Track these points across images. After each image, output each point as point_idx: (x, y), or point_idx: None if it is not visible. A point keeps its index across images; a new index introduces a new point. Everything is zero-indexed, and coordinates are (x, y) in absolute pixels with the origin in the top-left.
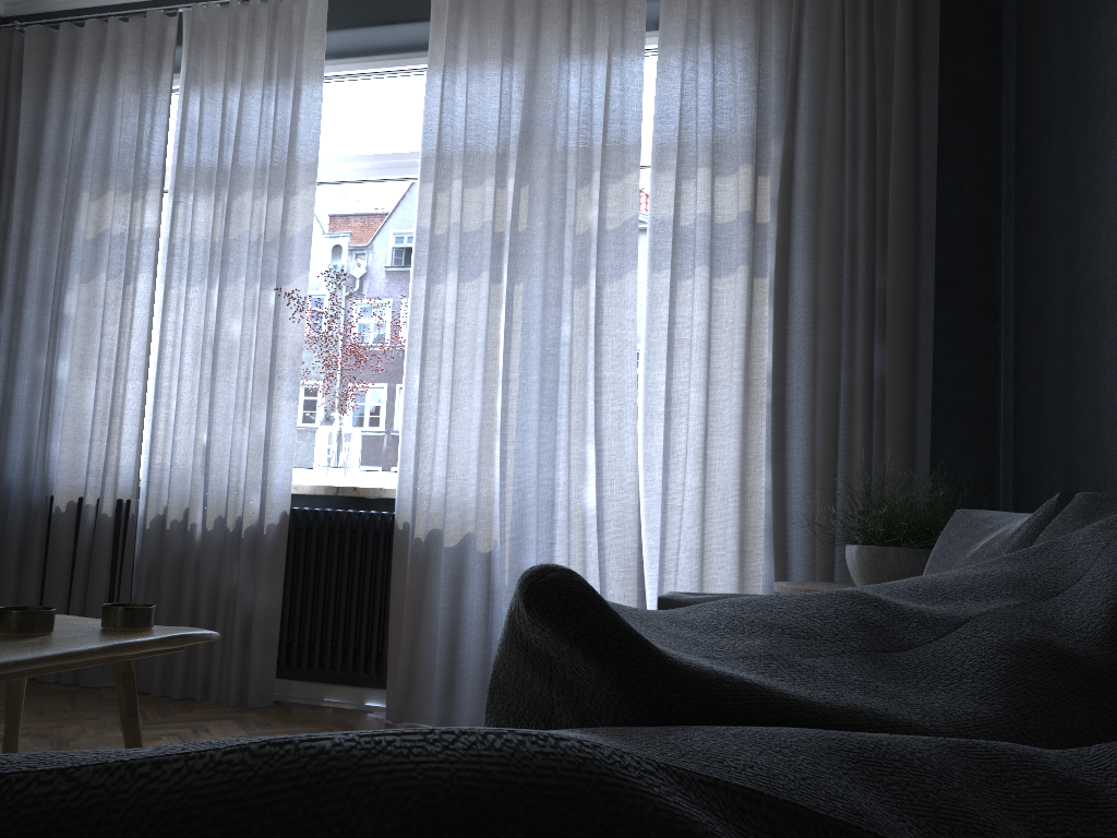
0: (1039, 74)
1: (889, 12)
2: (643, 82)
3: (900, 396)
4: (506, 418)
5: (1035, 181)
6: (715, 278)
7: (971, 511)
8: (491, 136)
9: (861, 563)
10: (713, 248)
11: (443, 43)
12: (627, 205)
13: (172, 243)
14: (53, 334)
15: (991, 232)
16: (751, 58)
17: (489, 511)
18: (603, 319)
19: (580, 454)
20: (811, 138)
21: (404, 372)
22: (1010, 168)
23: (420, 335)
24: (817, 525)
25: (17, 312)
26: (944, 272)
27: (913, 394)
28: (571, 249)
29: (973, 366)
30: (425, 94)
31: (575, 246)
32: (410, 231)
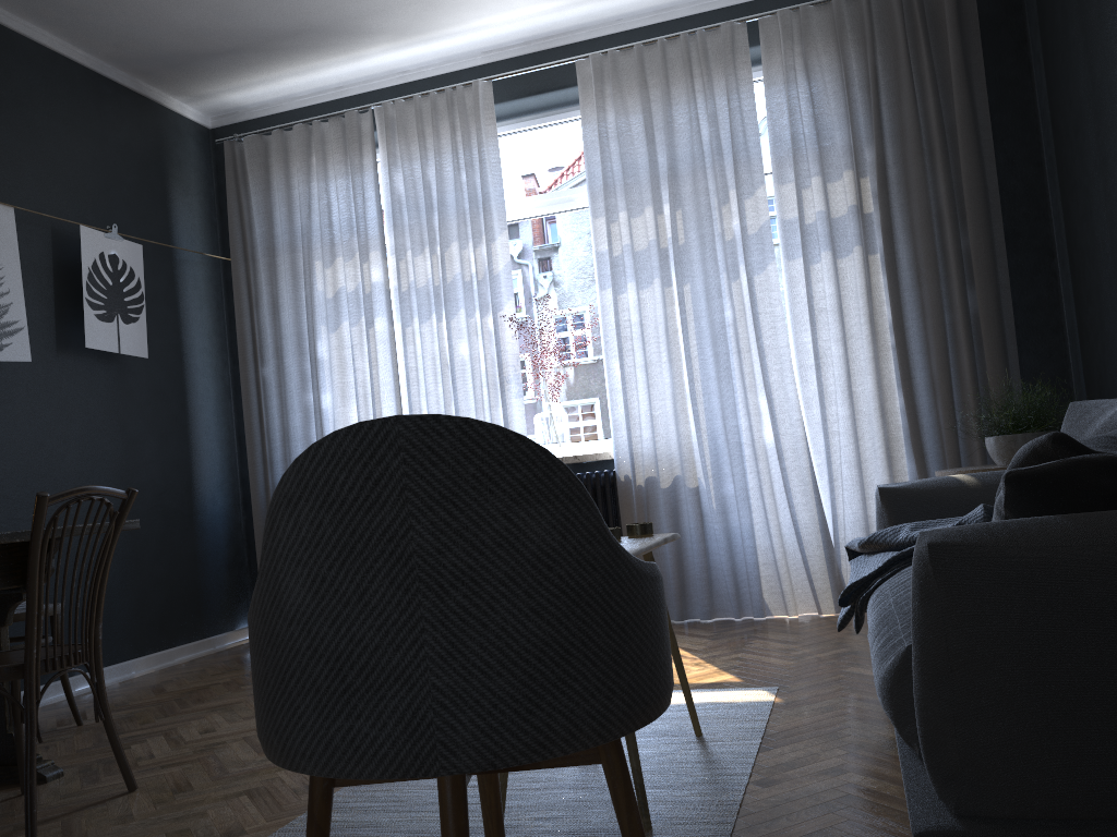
0: (1067, 84)
1: (941, 39)
2: (756, 117)
3: (992, 327)
4: (693, 386)
5: (1075, 161)
6: (838, 259)
7: (1080, 402)
8: (643, 175)
9: (999, 448)
10: (833, 237)
11: (592, 107)
12: (760, 213)
13: (402, 292)
14: (315, 375)
15: (1039, 193)
16: (839, 88)
17: (691, 457)
18: (757, 302)
19: (756, 404)
20: (894, 143)
21: (604, 364)
22: (1049, 145)
23: (613, 334)
24: (943, 429)
25: (280, 362)
26: (1008, 228)
27: (1001, 324)
28: (721, 252)
29: (1040, 295)
30: (584, 148)
31: (726, 250)
32: (574, 252)
